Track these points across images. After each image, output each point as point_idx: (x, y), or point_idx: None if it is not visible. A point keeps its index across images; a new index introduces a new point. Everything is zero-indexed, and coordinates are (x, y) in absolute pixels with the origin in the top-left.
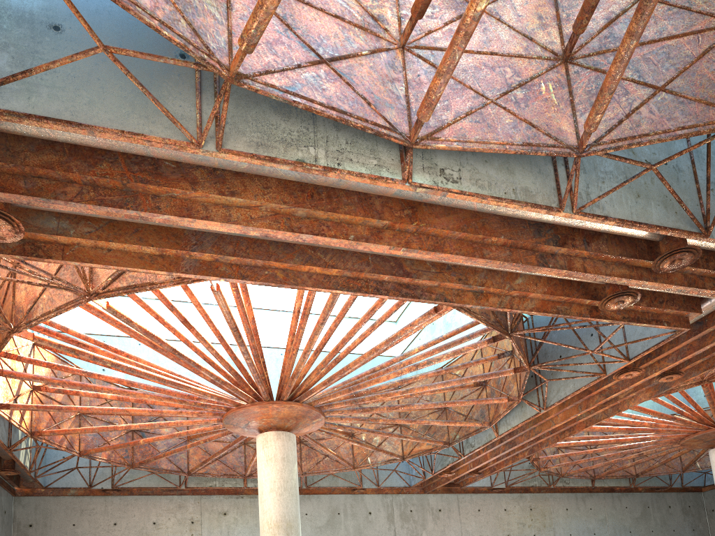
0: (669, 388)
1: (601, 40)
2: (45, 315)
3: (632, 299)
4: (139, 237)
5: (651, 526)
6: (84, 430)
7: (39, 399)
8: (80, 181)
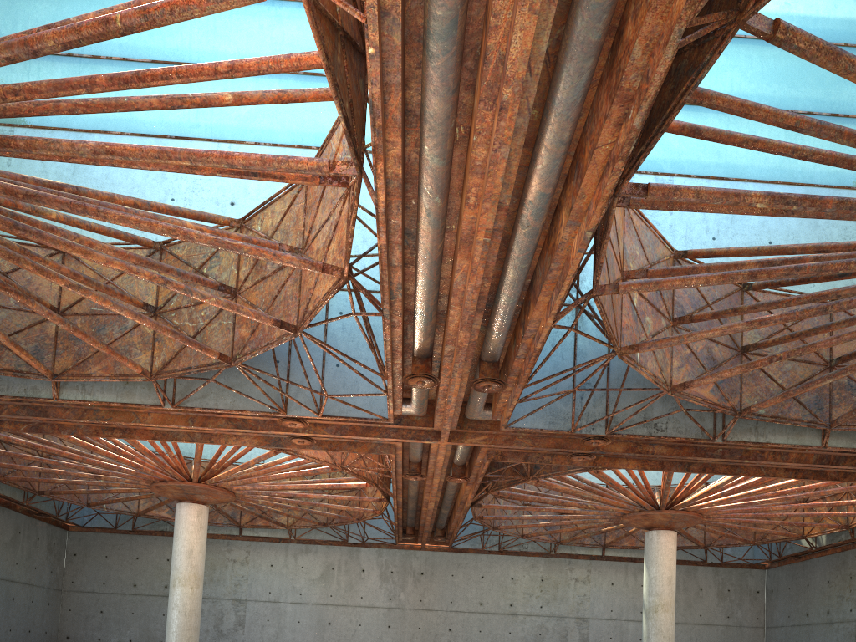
0: (283, 447)
1: None
2: None
3: (430, 386)
4: None
5: (18, 557)
6: None
7: None
8: None
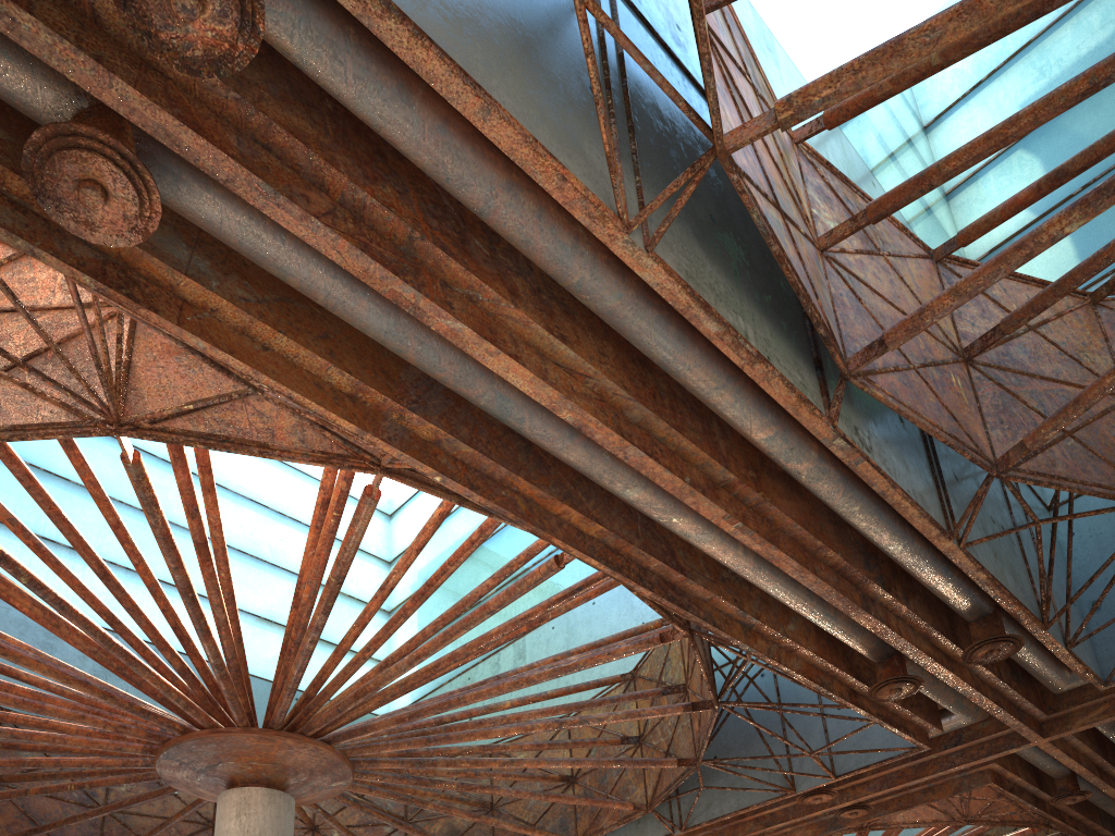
0: (842, 827)
1: (999, 355)
2: None
3: (912, 689)
4: (330, 349)
5: None
6: None
7: None
8: (337, 194)
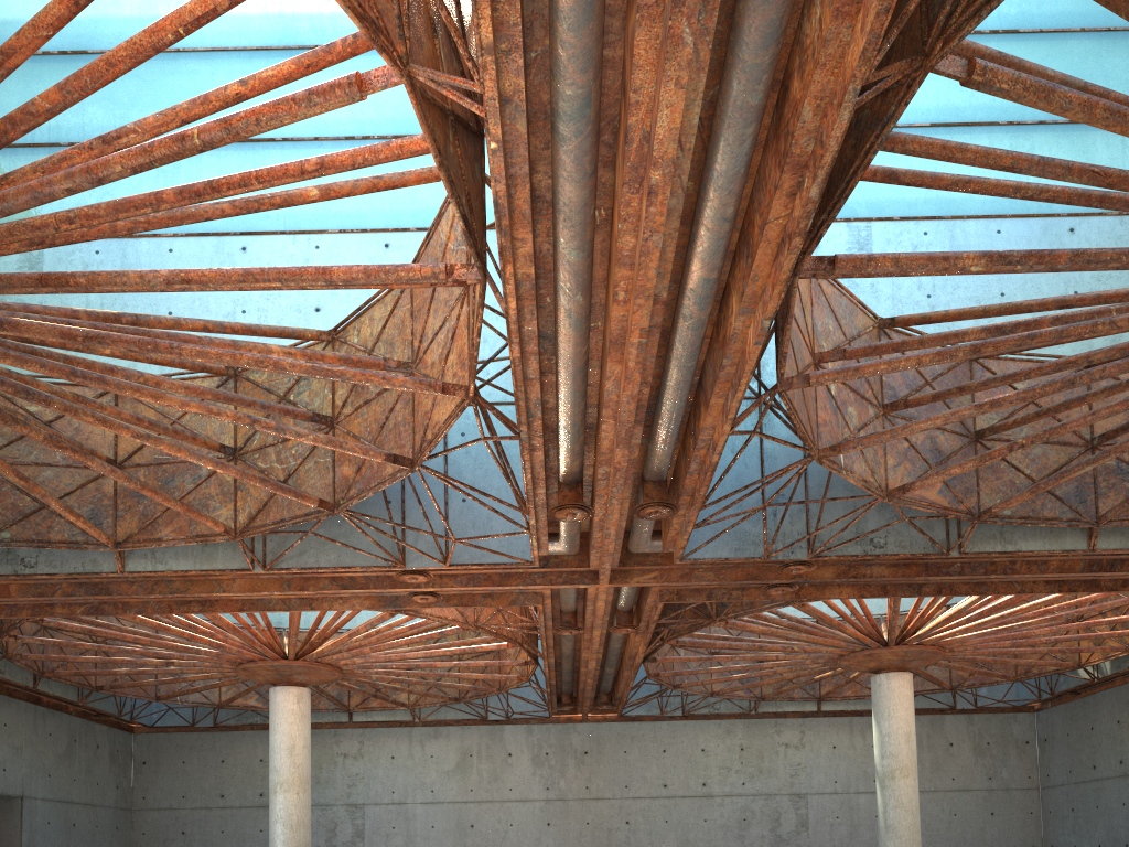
0: (402, 608)
1: None
2: None
3: (583, 518)
4: None
5: (76, 772)
6: None
7: None
8: None
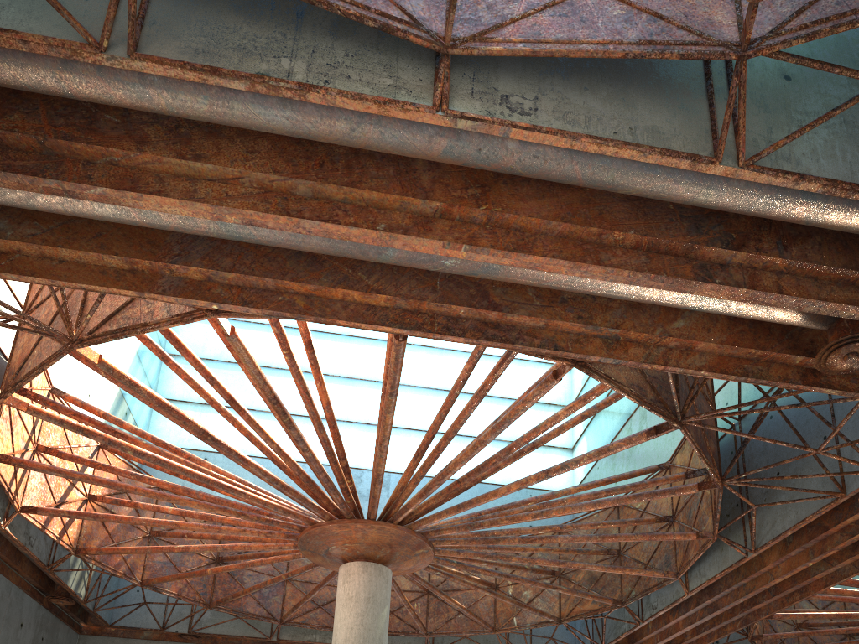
0: None
1: None
2: (30, 373)
3: None
4: (101, 243)
5: None
6: (135, 550)
7: (95, 511)
8: None
